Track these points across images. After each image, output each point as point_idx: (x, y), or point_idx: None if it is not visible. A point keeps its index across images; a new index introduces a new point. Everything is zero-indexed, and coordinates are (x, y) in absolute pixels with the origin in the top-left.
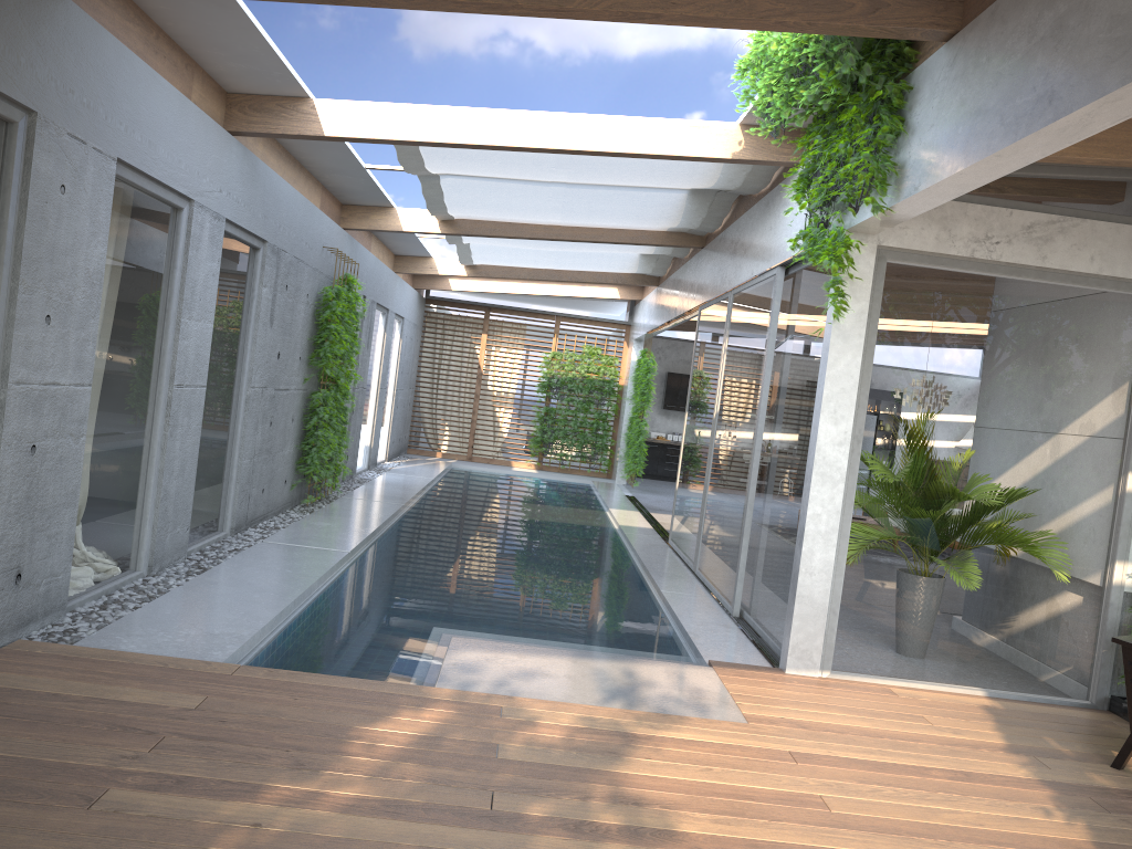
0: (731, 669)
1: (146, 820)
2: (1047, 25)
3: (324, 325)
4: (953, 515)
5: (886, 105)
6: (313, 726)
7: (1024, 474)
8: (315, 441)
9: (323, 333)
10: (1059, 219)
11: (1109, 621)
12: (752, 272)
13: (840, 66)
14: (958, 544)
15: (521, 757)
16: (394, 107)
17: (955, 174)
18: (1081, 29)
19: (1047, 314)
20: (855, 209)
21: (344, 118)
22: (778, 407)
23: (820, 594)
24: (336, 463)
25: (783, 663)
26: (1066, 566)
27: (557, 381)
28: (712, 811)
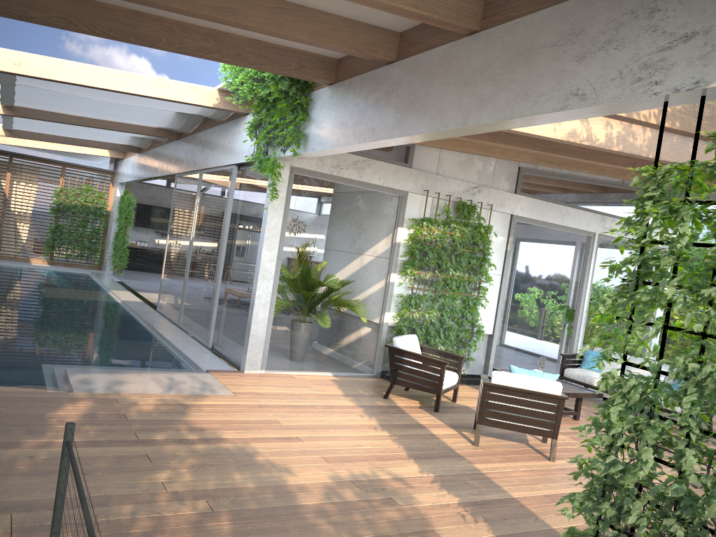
0: (218, 373)
1: None
2: (372, 99)
3: None
4: (320, 294)
5: (300, 106)
6: (24, 415)
7: (350, 274)
8: None
9: None
10: (367, 159)
11: (382, 338)
12: (216, 163)
13: (281, 86)
14: (322, 307)
15: (139, 418)
16: (8, 52)
17: (333, 148)
18: (385, 107)
19: (361, 202)
20: (284, 151)
21: None
22: (234, 239)
23: (261, 333)
24: None
25: (242, 368)
26: (366, 315)
27: (64, 207)
28: (234, 429)
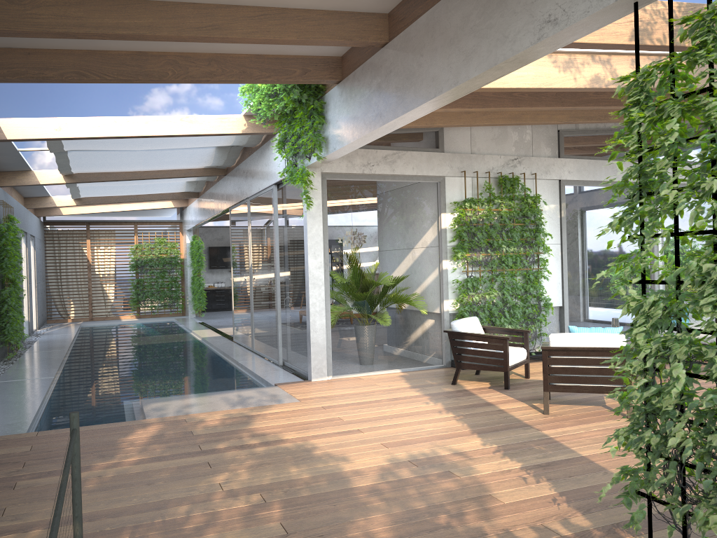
0: (286, 384)
1: (46, 486)
2: (375, 86)
3: (2, 248)
4: (374, 292)
5: (315, 111)
6: (97, 443)
7: (401, 268)
8: (8, 319)
9: (2, 253)
10: (397, 152)
11: (445, 327)
12: (259, 188)
13: (293, 95)
14: (378, 305)
15: (204, 432)
16: (48, 120)
17: (350, 143)
18: (387, 89)
19: (399, 195)
20: (309, 158)
21: (18, 128)
22: (285, 255)
23: (322, 340)
24: (21, 332)
25: (310, 377)
26: (424, 306)
27: (142, 262)
28: (295, 430)
